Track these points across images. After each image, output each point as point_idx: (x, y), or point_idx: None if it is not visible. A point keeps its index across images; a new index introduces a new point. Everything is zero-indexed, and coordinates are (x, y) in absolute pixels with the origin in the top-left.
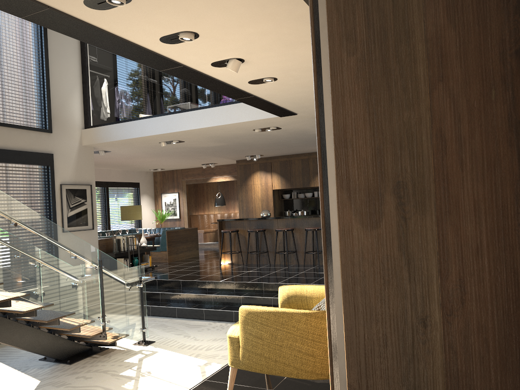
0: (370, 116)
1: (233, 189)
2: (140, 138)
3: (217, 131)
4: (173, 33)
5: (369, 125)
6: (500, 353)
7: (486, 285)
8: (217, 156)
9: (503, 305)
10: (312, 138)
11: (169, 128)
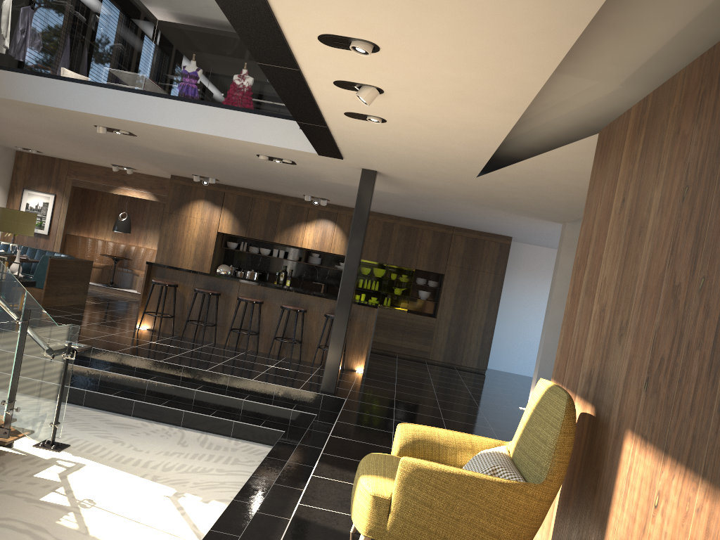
0: None
1: (144, 212)
2: (73, 113)
3: (206, 141)
4: (349, 37)
5: None
6: None
7: None
8: (153, 163)
9: None
10: (313, 184)
11: (134, 115)
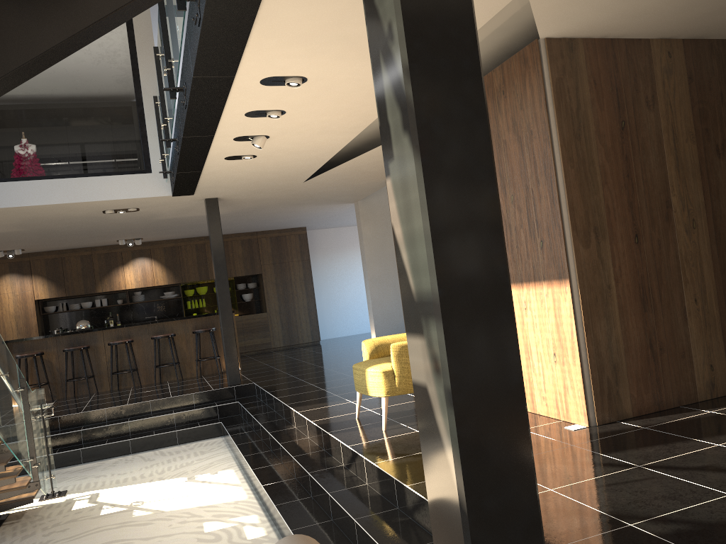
0: (582, 197)
1: None
2: None
3: (57, 210)
4: (269, 110)
5: (582, 201)
6: (634, 294)
7: (627, 267)
8: None
9: (632, 275)
10: (139, 226)
11: None
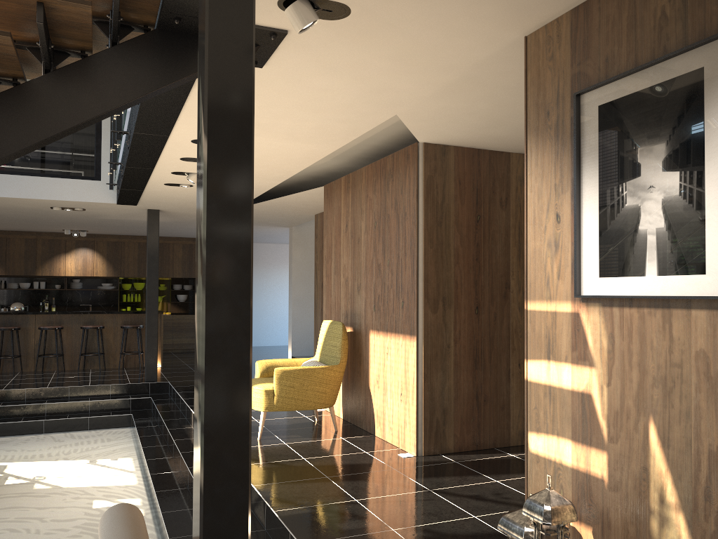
0: (436, 272)
1: None
2: None
3: (8, 201)
4: None
5: (435, 275)
6: (468, 354)
7: (466, 332)
8: None
9: (469, 338)
10: (85, 221)
11: None
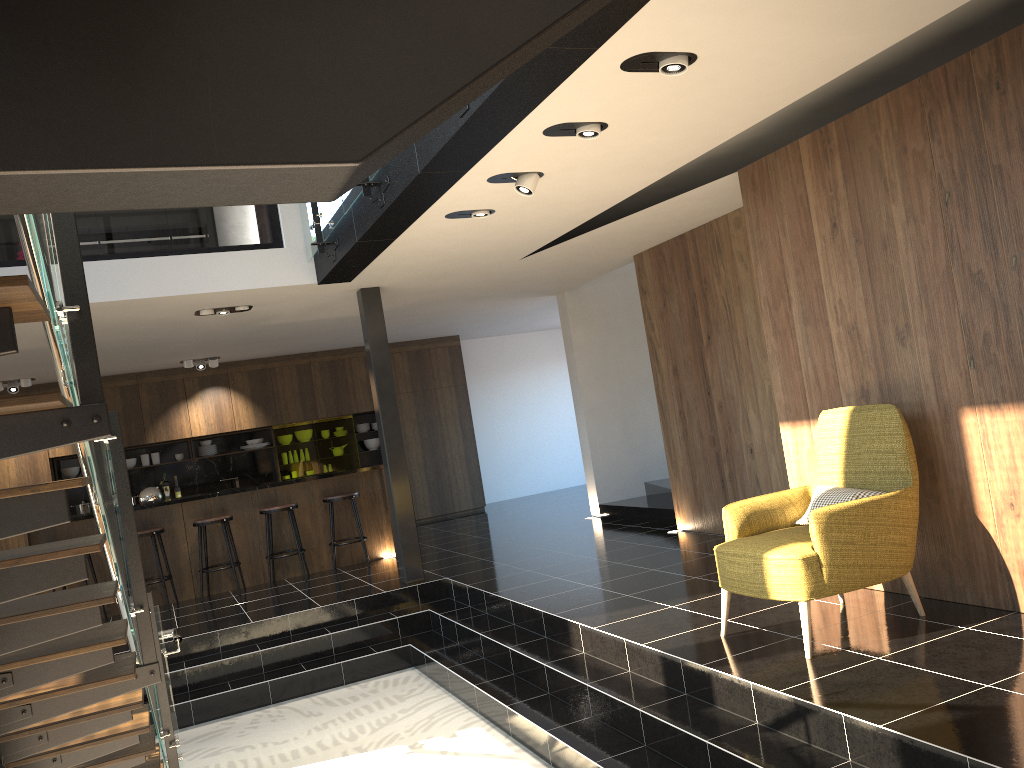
0: None
1: None
2: None
3: (130, 309)
4: (586, 122)
5: None
6: None
7: None
8: None
9: None
10: (230, 336)
11: None
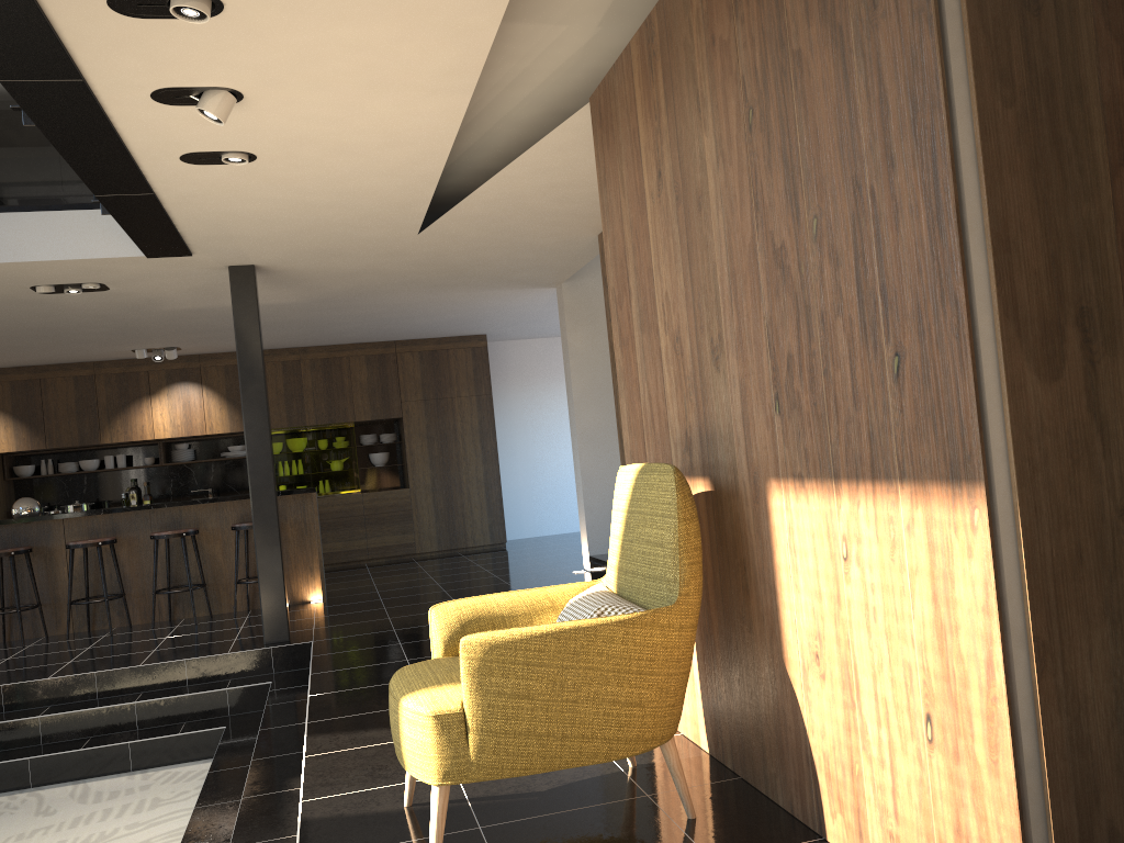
0: (1039, 205)
1: None
2: None
3: None
4: None
5: (1039, 219)
6: None
7: None
8: None
9: None
10: (147, 323)
11: None
